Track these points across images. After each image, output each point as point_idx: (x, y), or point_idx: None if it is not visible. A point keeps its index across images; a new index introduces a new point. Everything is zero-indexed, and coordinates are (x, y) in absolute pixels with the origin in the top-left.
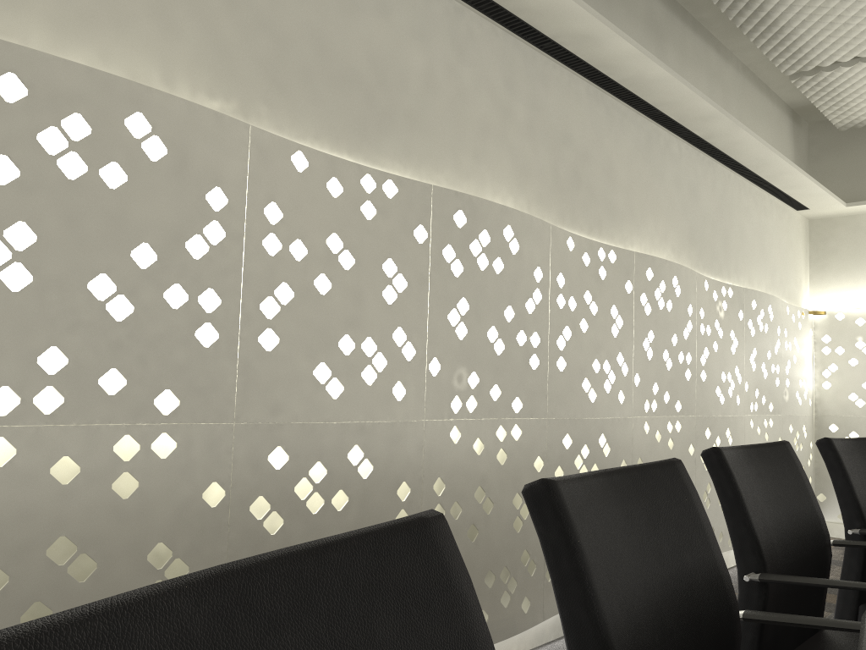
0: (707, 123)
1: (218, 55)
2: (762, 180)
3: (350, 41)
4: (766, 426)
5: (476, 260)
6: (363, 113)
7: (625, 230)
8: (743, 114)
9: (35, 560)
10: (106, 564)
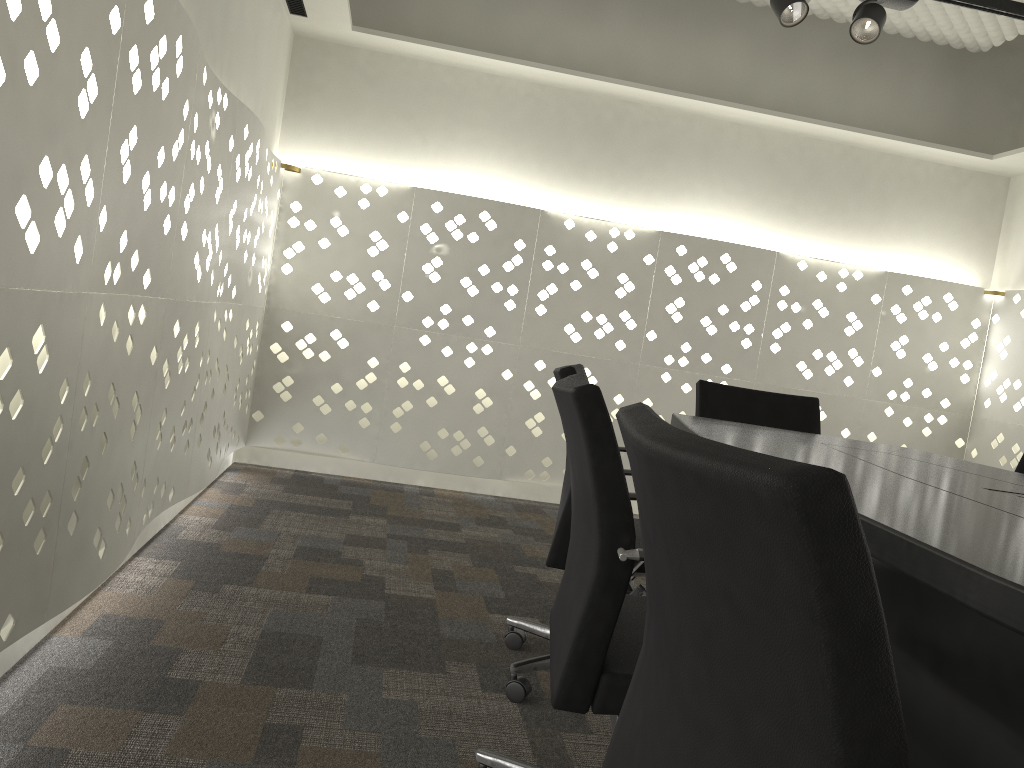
0: None
1: None
2: None
3: None
4: (226, 320)
5: None
6: None
7: None
8: None
9: None
10: None
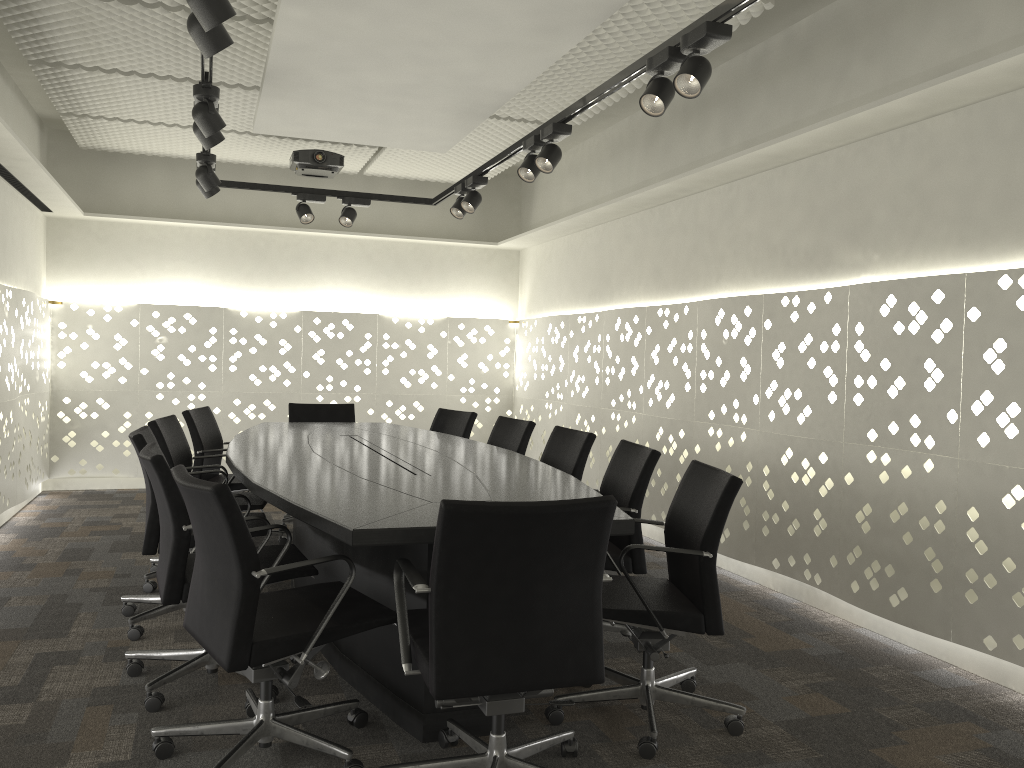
0: (17, 161)
1: None
2: (30, 193)
3: None
4: (26, 404)
5: None
6: None
7: None
8: (15, 130)
9: None
10: None
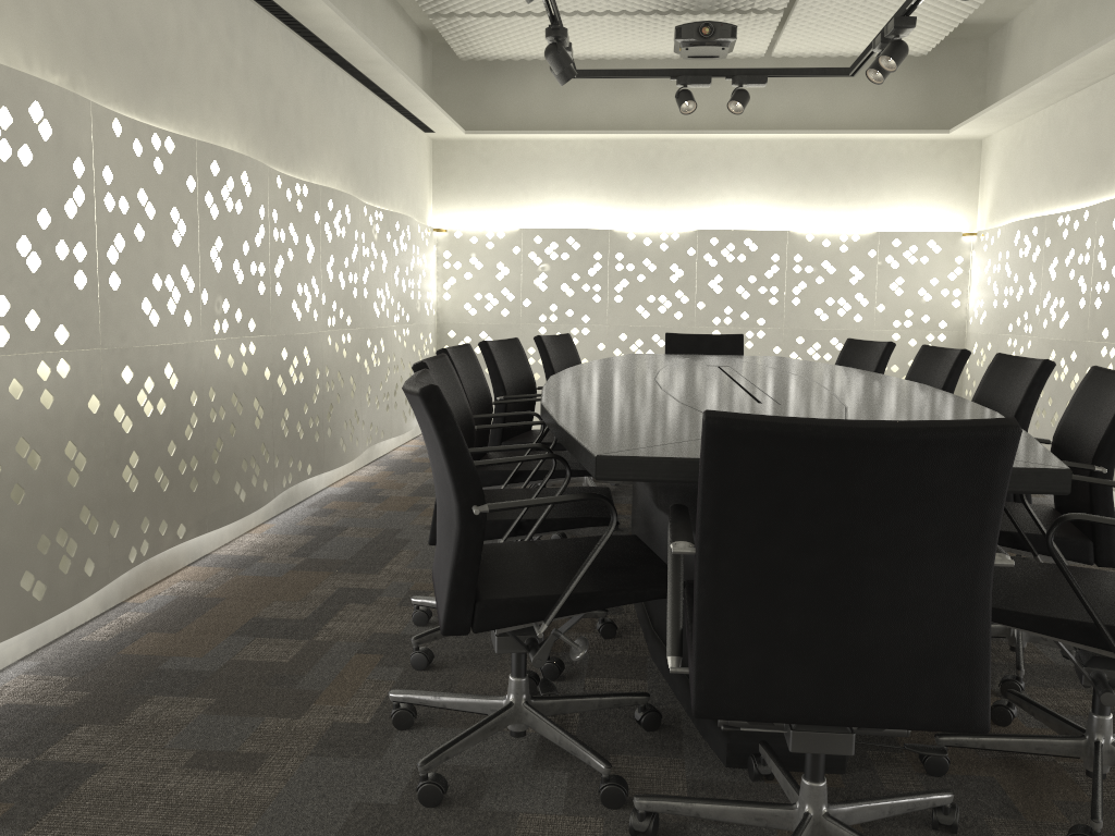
0: (372, 65)
1: (54, 33)
2: (403, 108)
3: (130, 7)
4: (405, 335)
5: (226, 203)
6: (142, 75)
7: (309, 164)
8: (387, 41)
9: (12, 454)
10: (45, 456)
